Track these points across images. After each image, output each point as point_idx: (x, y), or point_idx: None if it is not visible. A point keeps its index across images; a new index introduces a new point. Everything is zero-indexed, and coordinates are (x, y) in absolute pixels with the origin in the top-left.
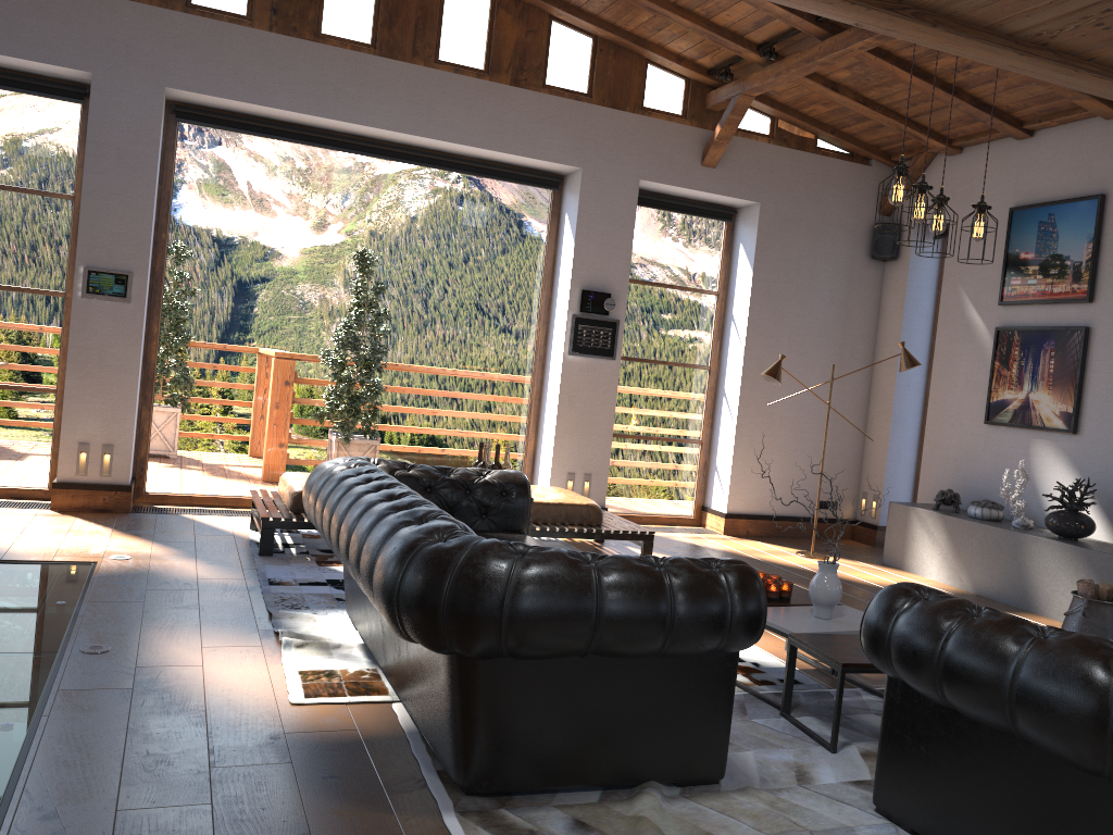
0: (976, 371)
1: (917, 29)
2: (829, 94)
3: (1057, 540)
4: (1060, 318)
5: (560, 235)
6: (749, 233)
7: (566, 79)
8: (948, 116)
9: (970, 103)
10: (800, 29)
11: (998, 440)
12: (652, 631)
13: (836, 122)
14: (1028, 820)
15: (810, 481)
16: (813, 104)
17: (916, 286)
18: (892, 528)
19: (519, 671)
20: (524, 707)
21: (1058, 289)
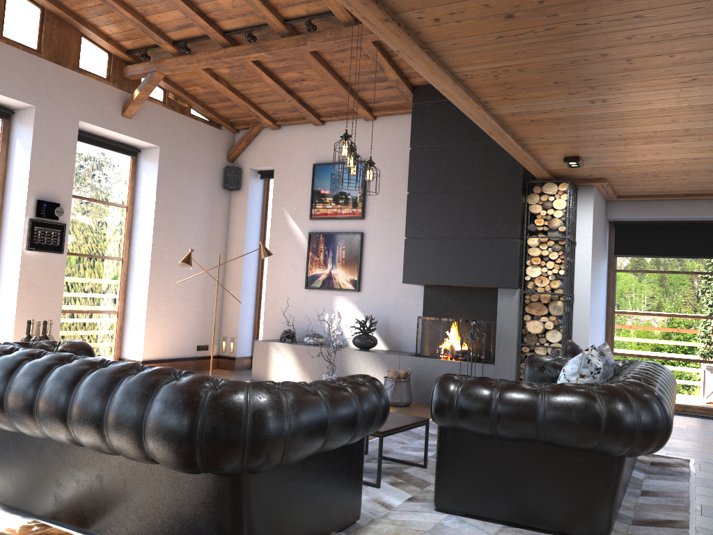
0: (297, 258)
1: (424, 61)
2: (213, 81)
3: (363, 351)
4: (346, 227)
5: (11, 156)
6: (151, 166)
7: (20, 36)
8: (279, 106)
9: (297, 101)
10: (211, 37)
11: (313, 298)
12: (352, 427)
13: (206, 99)
14: (541, 486)
15: (193, 333)
16: (195, 86)
17: (252, 207)
18: (258, 357)
19: (273, 476)
20: (275, 502)
21: (344, 211)
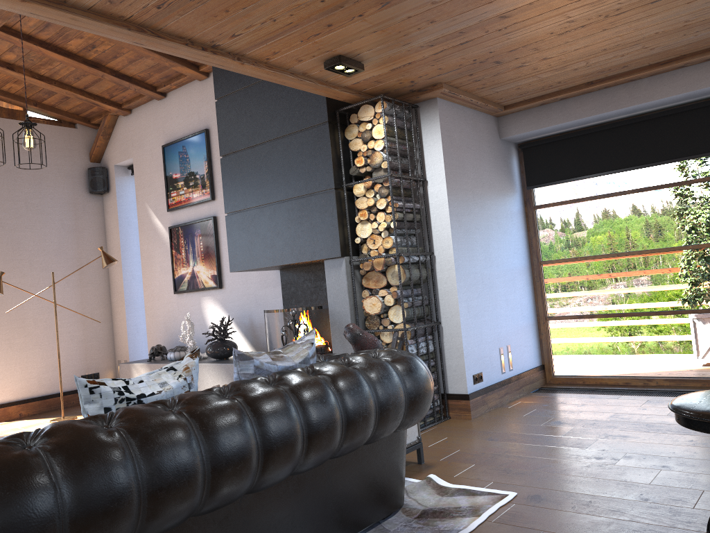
0: (165, 259)
1: None
2: (9, 72)
3: (210, 363)
4: (201, 213)
5: None
6: None
7: None
8: (107, 86)
9: (111, 74)
10: None
11: (184, 303)
12: None
13: (34, 96)
14: None
15: (72, 362)
16: (8, 83)
17: (126, 208)
18: None
19: None
20: None
21: (196, 195)
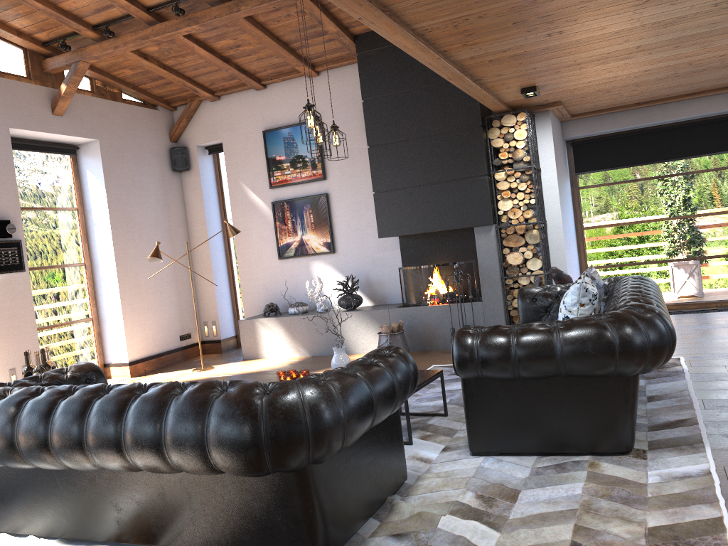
0: (265, 230)
1: (385, 23)
2: (142, 61)
3: (351, 311)
4: (309, 190)
5: None
6: (94, 162)
7: None
8: (216, 77)
9: (235, 68)
10: (135, 16)
11: (289, 267)
12: (393, 399)
13: (137, 81)
14: (567, 415)
15: (173, 324)
16: (123, 69)
17: (206, 185)
18: (245, 336)
19: (333, 461)
20: (339, 483)
21: (305, 175)
